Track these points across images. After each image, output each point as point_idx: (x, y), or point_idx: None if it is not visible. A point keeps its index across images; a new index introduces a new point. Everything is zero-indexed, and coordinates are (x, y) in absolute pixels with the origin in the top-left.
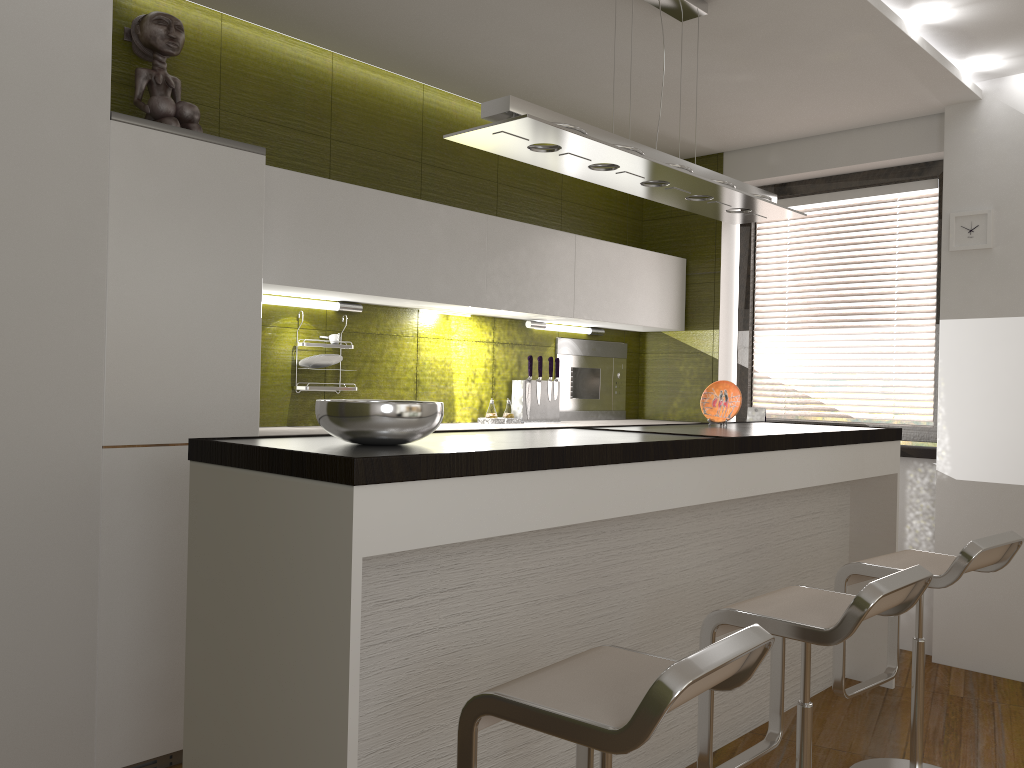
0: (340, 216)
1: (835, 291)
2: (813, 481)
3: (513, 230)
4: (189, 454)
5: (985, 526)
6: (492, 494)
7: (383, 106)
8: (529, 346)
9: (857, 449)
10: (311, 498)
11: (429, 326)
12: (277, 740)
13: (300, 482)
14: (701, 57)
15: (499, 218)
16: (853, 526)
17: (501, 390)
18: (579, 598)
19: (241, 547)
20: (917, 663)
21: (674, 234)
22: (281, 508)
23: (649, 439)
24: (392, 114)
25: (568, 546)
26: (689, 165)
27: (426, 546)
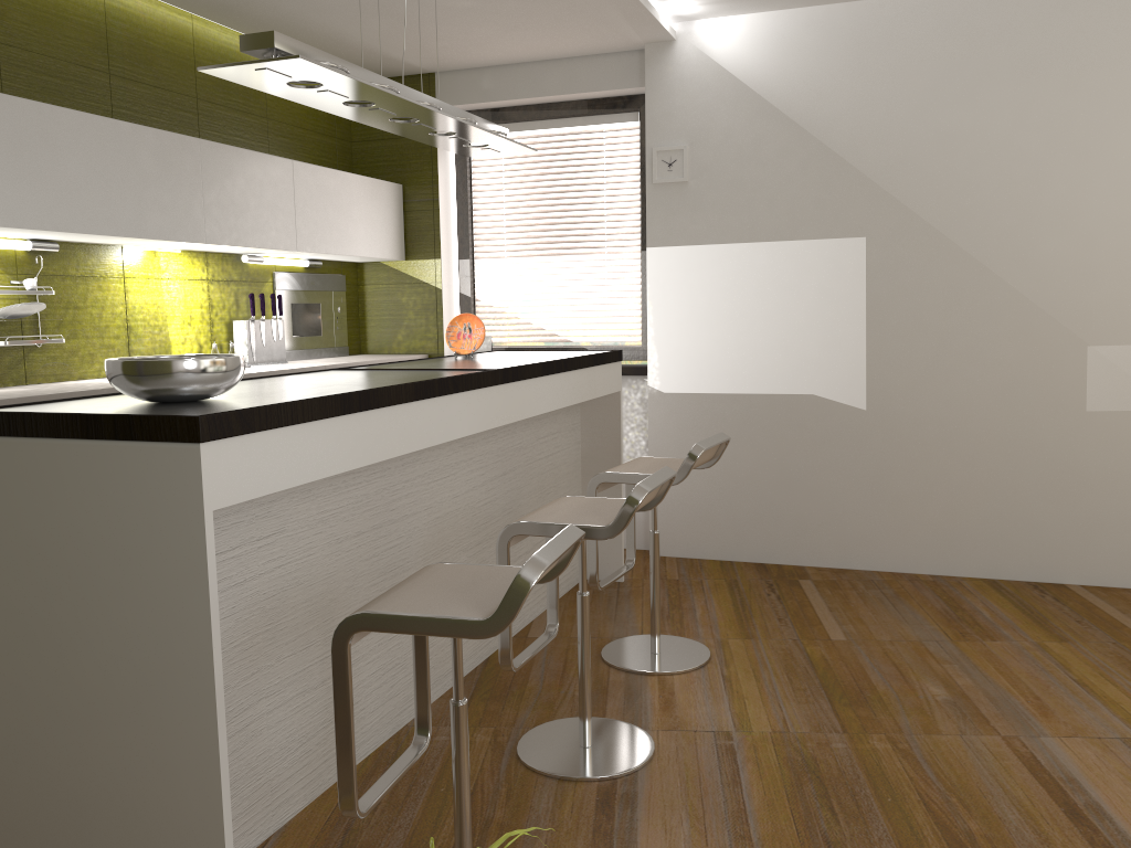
0: (35, 141)
1: (523, 209)
2: (559, 404)
3: (228, 156)
4: None
5: (689, 432)
6: (314, 440)
7: (58, 4)
8: (246, 282)
9: (590, 372)
10: (145, 460)
11: (136, 265)
12: (123, 701)
13: (128, 445)
14: None
15: (212, 142)
16: (584, 442)
17: (220, 332)
18: (373, 532)
19: (50, 519)
20: (654, 551)
21: (388, 158)
22: (104, 474)
23: (427, 376)
24: (70, 14)
25: (361, 485)
26: (435, 101)
27: (264, 495)
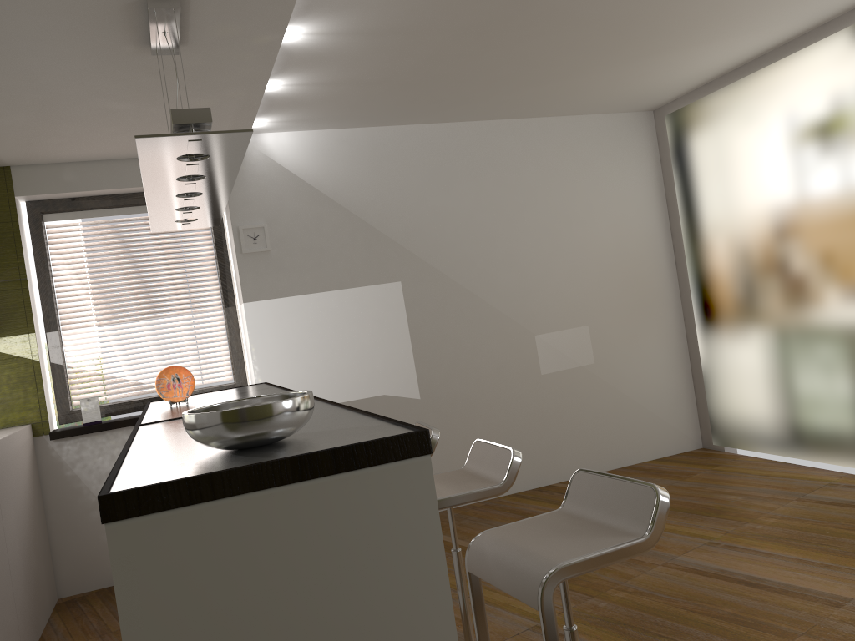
0: None
1: None
2: None
3: None
4: (105, 515)
5: None
6: None
7: None
8: None
9: None
10: (370, 485)
11: None
12: None
13: (350, 476)
14: (113, 84)
15: None
16: None
17: None
18: None
19: (252, 583)
20: None
21: None
22: (322, 512)
23: None
24: None
25: None
26: None
27: None
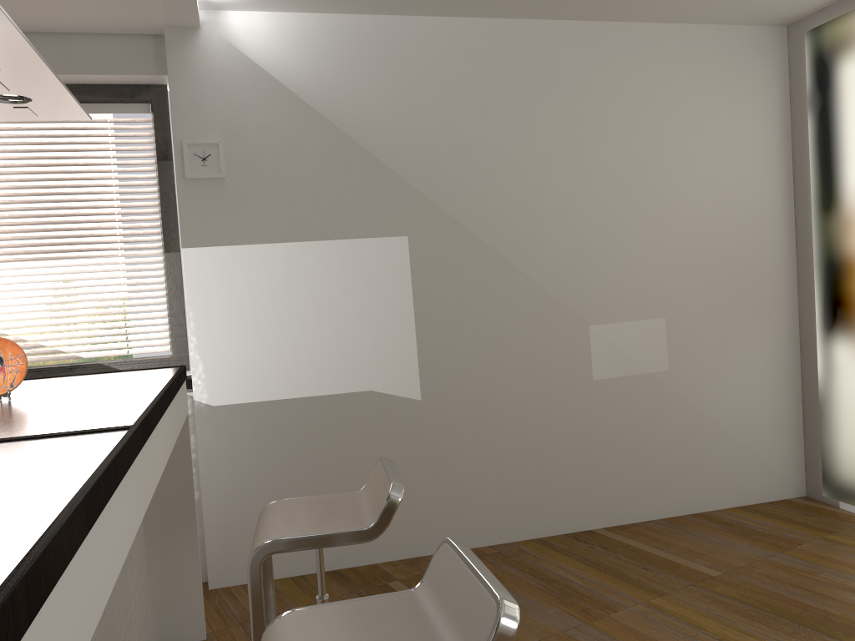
0: None
1: None
2: (169, 451)
3: None
4: None
5: (245, 445)
6: None
7: None
8: None
9: (177, 399)
10: None
11: None
12: None
13: None
14: None
15: None
16: None
17: None
18: None
19: None
20: None
21: None
22: None
23: (48, 464)
24: None
25: None
26: None
27: None
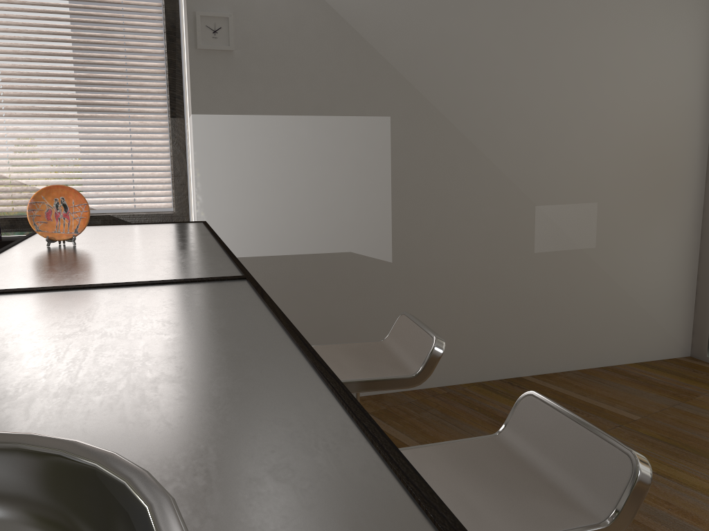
0: None
1: None
2: None
3: None
4: None
5: None
6: None
7: None
8: None
9: None
10: None
11: None
12: None
13: None
14: None
15: None
16: None
17: None
18: None
19: None
20: None
21: None
22: None
23: (214, 312)
24: None
25: None
26: None
27: None
